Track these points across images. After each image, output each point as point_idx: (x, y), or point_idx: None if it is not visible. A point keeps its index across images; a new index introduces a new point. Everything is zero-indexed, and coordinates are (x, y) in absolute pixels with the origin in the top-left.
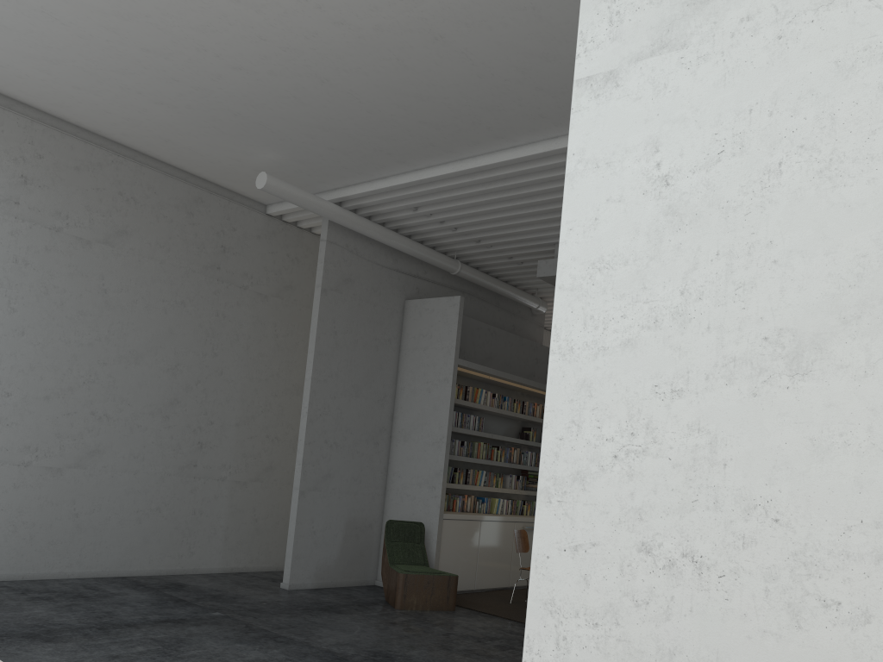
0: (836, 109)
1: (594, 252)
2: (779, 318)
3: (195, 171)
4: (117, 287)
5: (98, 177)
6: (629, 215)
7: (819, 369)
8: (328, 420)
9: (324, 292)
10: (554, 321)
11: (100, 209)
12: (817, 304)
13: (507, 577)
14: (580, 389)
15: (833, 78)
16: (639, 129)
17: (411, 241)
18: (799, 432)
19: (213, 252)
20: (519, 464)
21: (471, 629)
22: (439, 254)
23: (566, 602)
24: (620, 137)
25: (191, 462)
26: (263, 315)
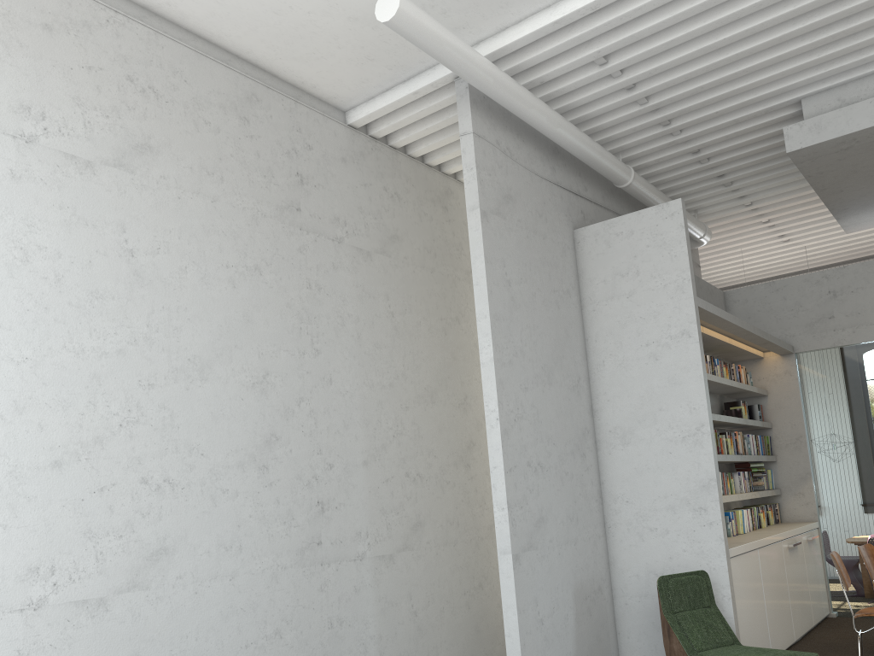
0: None
1: None
2: None
3: (242, 45)
4: (150, 245)
5: (87, 46)
6: None
7: None
8: (524, 427)
9: (484, 217)
10: None
11: (99, 104)
12: None
13: (791, 627)
14: None
15: None
16: None
17: (581, 131)
18: None
19: (286, 183)
20: (745, 454)
21: None
22: (610, 154)
23: None
24: None
25: (313, 538)
26: (370, 284)
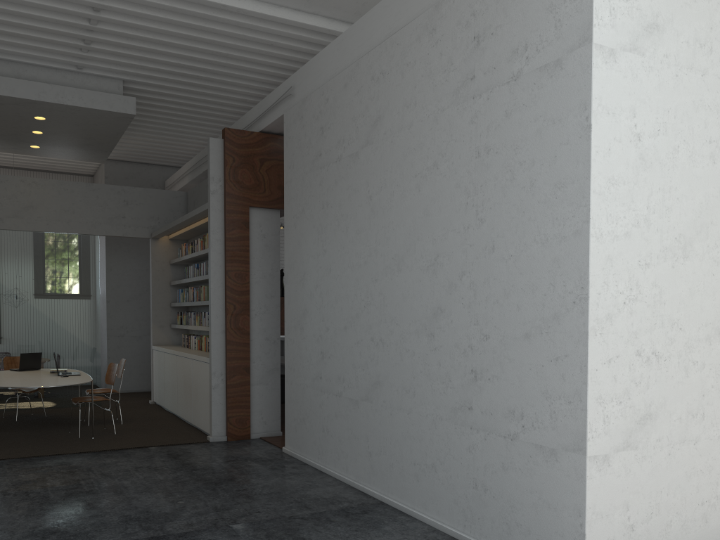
0: (693, 126)
1: (609, 171)
2: (679, 228)
3: None
4: None
5: None
6: (624, 153)
7: (690, 255)
8: None
9: None
10: (591, 214)
11: None
12: (689, 223)
13: None
14: (607, 261)
15: (692, 109)
16: (626, 98)
17: None
18: (686, 285)
19: None
20: None
21: (1, 481)
22: None
23: (606, 394)
24: (618, 98)
25: None
26: None
